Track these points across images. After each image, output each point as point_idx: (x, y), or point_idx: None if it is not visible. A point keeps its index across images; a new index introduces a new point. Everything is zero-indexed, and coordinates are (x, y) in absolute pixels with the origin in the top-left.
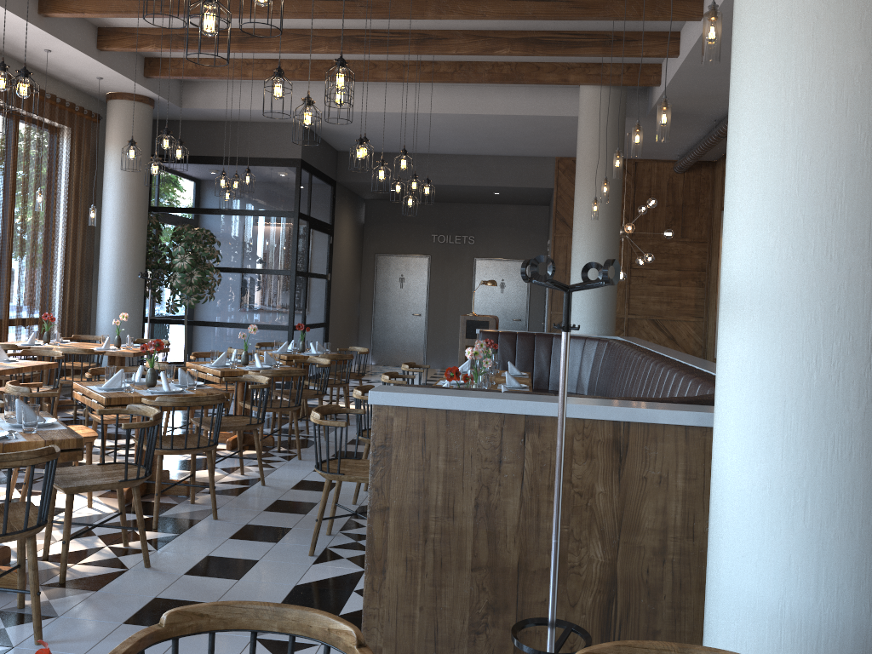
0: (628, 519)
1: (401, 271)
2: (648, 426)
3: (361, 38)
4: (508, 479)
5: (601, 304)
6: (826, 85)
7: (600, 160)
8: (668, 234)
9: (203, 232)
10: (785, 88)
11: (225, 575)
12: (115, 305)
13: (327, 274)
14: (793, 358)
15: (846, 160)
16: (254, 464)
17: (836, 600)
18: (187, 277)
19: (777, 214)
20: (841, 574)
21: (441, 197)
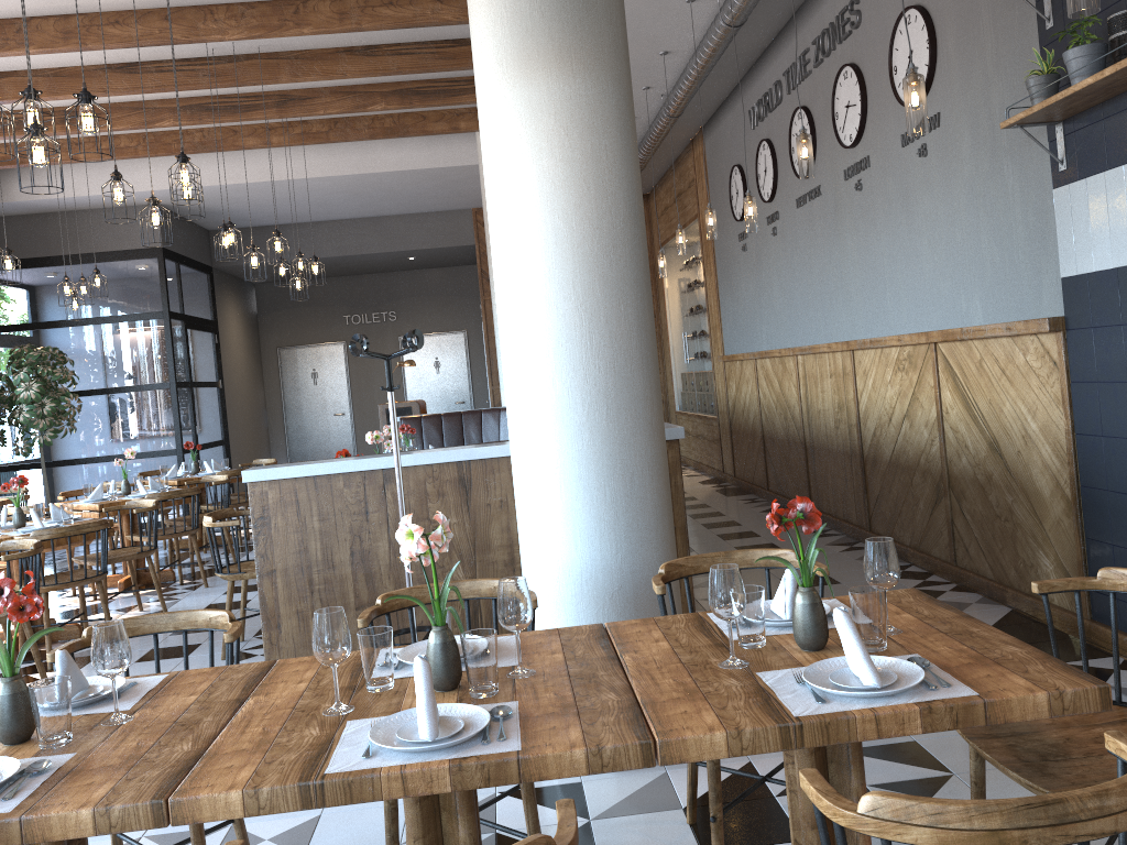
0: (480, 541)
1: (312, 364)
2: (485, 461)
3: (212, 106)
4: (376, 526)
5: None
6: (532, 186)
7: None
8: None
9: (49, 352)
10: (509, 189)
11: None
12: None
13: (218, 381)
14: (540, 384)
15: (552, 238)
16: (154, 600)
17: (589, 549)
18: (38, 408)
19: (516, 281)
20: (589, 530)
21: (348, 270)
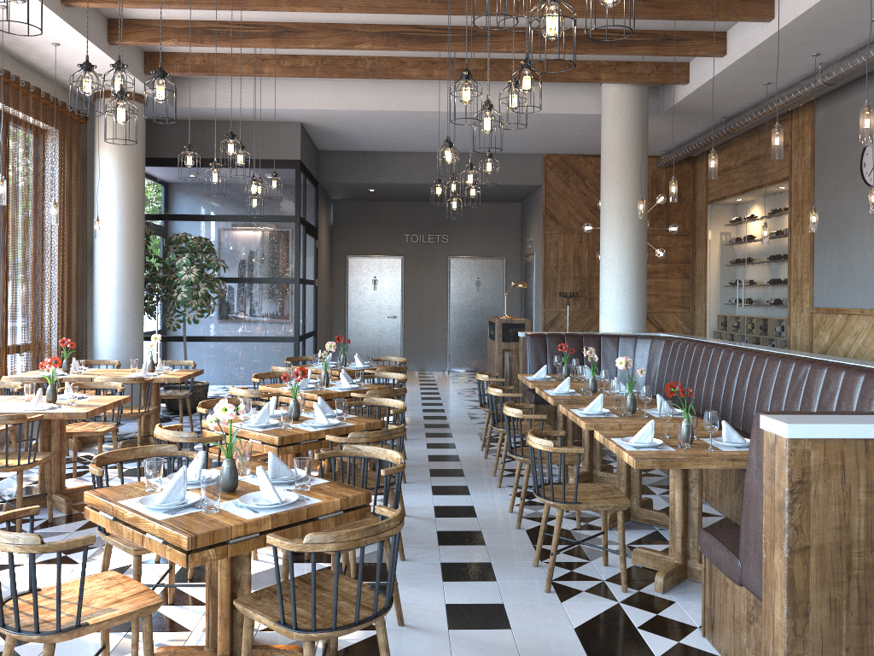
0: None
1: (374, 272)
2: None
3: (407, 34)
4: None
5: (635, 301)
6: None
7: (629, 158)
8: (673, 229)
9: (204, 241)
10: None
11: (491, 625)
12: (117, 324)
13: (314, 280)
14: None
15: None
16: None
17: None
18: (193, 290)
19: None
20: None
21: (416, 196)
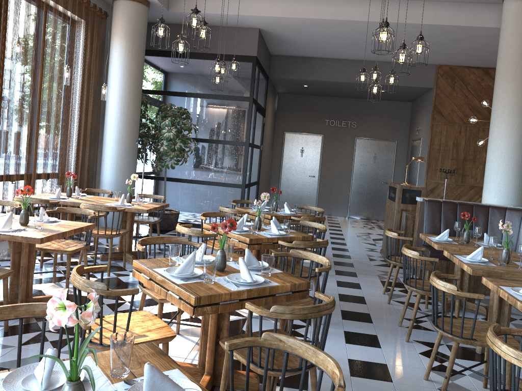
0: None
1: (302, 144)
2: None
3: None
4: None
5: (518, 180)
6: None
7: None
8: None
9: (183, 110)
10: None
11: None
12: (116, 164)
13: (260, 145)
14: None
15: None
16: None
17: None
18: (172, 144)
19: None
20: None
21: (336, 93)
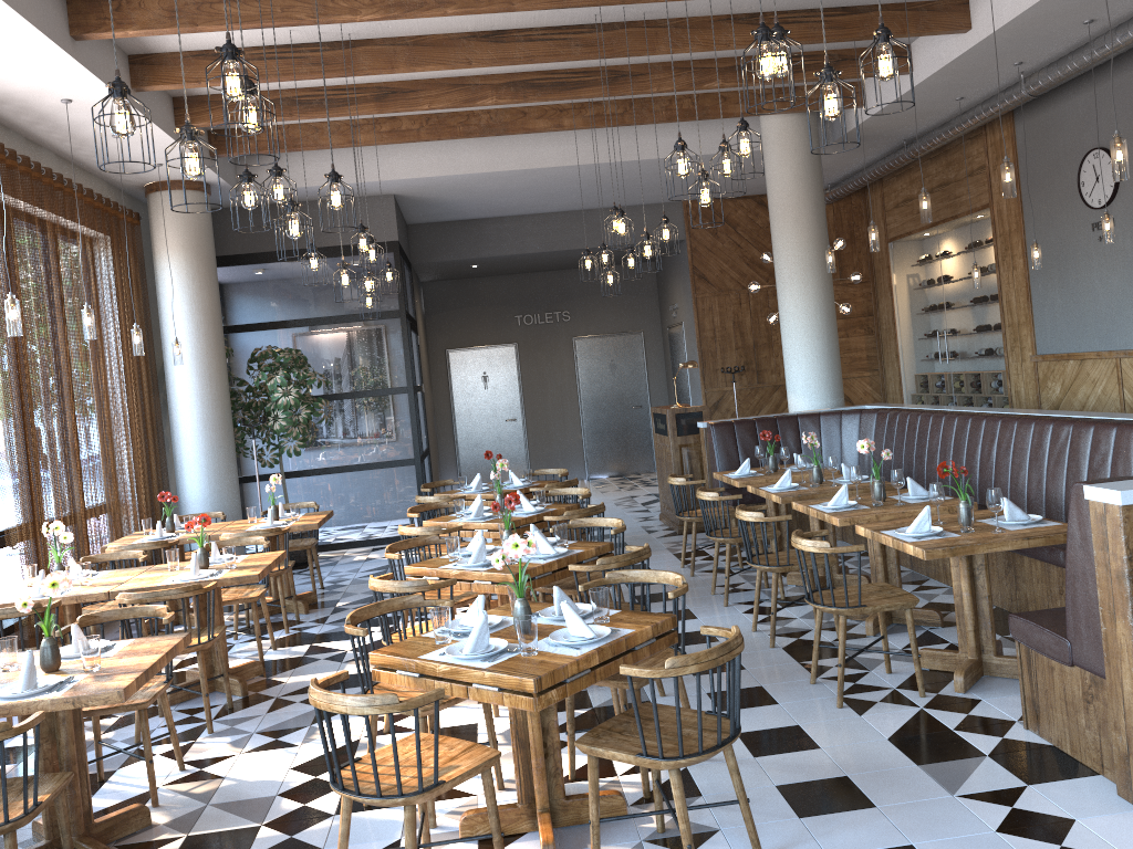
0: None
1: (483, 367)
2: None
3: (537, 83)
4: None
5: (830, 370)
6: None
7: (804, 201)
8: (856, 278)
9: (297, 354)
10: None
11: (797, 747)
12: (207, 468)
13: (421, 385)
14: None
15: None
16: None
17: None
18: (292, 415)
19: None
20: None
21: (527, 268)
